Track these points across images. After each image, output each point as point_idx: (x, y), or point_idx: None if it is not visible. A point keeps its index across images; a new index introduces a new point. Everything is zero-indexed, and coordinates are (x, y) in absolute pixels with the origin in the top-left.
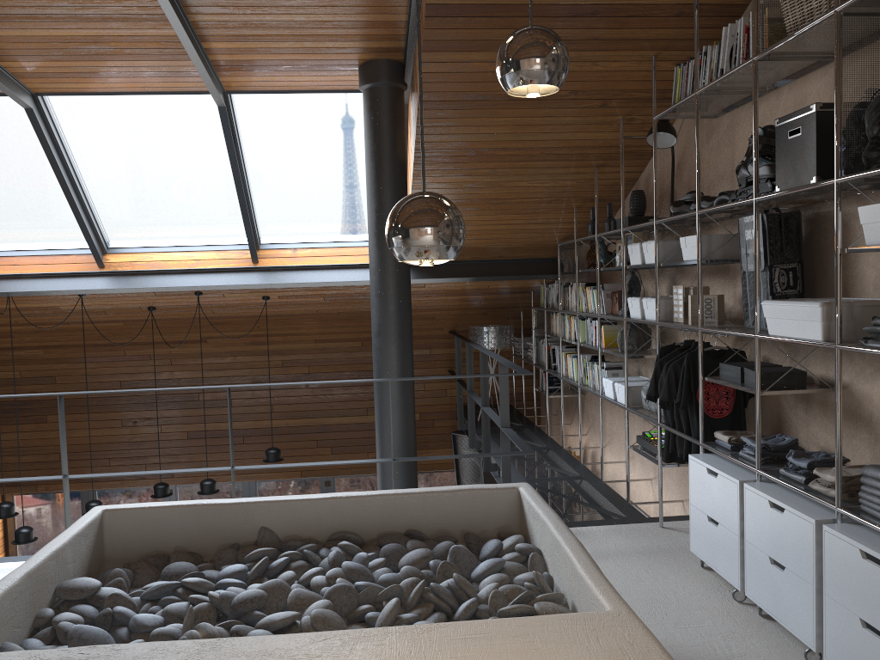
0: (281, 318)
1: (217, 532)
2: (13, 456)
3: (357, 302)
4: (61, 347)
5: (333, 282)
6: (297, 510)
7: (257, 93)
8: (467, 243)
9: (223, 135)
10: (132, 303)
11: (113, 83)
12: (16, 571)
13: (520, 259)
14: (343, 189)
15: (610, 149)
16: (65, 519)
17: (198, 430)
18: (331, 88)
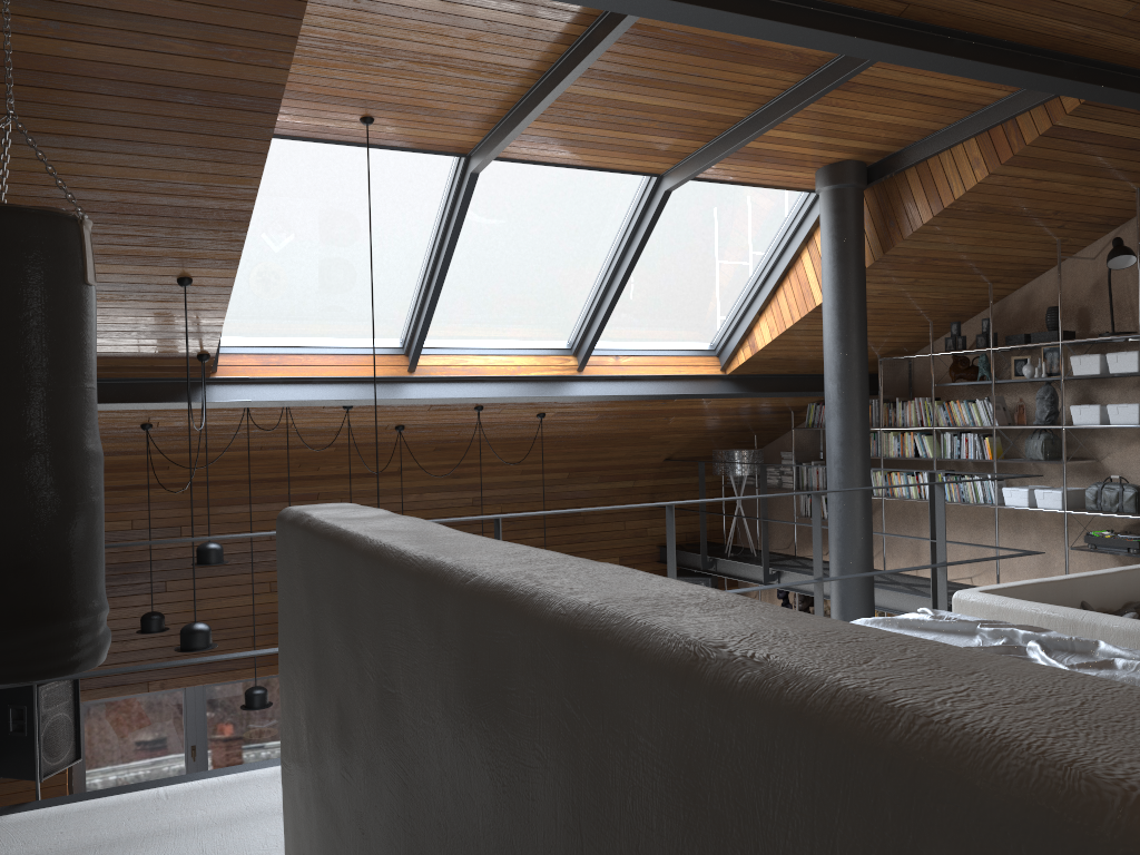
0: (520, 442)
1: None
2: (115, 643)
3: (622, 421)
4: (211, 484)
5: (663, 395)
6: (1103, 584)
7: (694, 180)
8: (804, 355)
9: (619, 221)
10: (385, 420)
11: (576, 154)
12: (1129, 619)
13: None
14: (694, 290)
15: (1019, 267)
16: None
17: None
18: (764, 182)
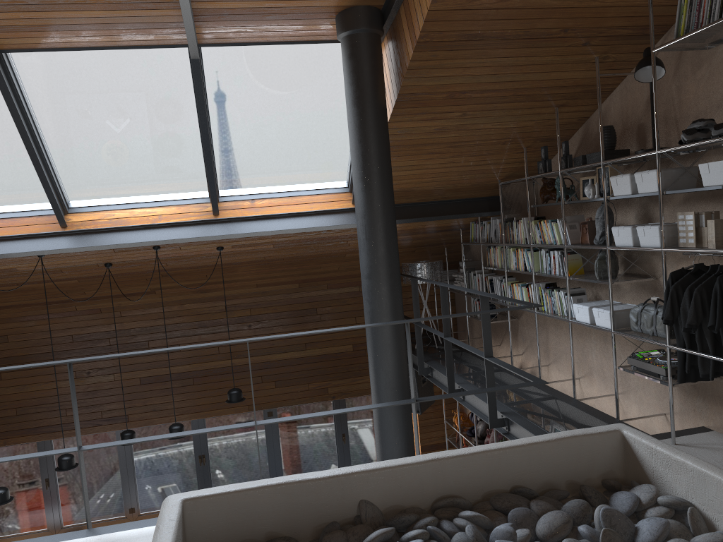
0: (229, 266)
1: (313, 511)
2: None
3: (303, 247)
4: (13, 307)
5: (292, 229)
6: (398, 478)
7: (228, 45)
8: (418, 186)
9: (189, 90)
10: (90, 261)
11: (84, 37)
12: None
13: (460, 200)
14: (301, 140)
15: (576, 89)
16: (83, 493)
17: (150, 375)
18: (302, 38)
